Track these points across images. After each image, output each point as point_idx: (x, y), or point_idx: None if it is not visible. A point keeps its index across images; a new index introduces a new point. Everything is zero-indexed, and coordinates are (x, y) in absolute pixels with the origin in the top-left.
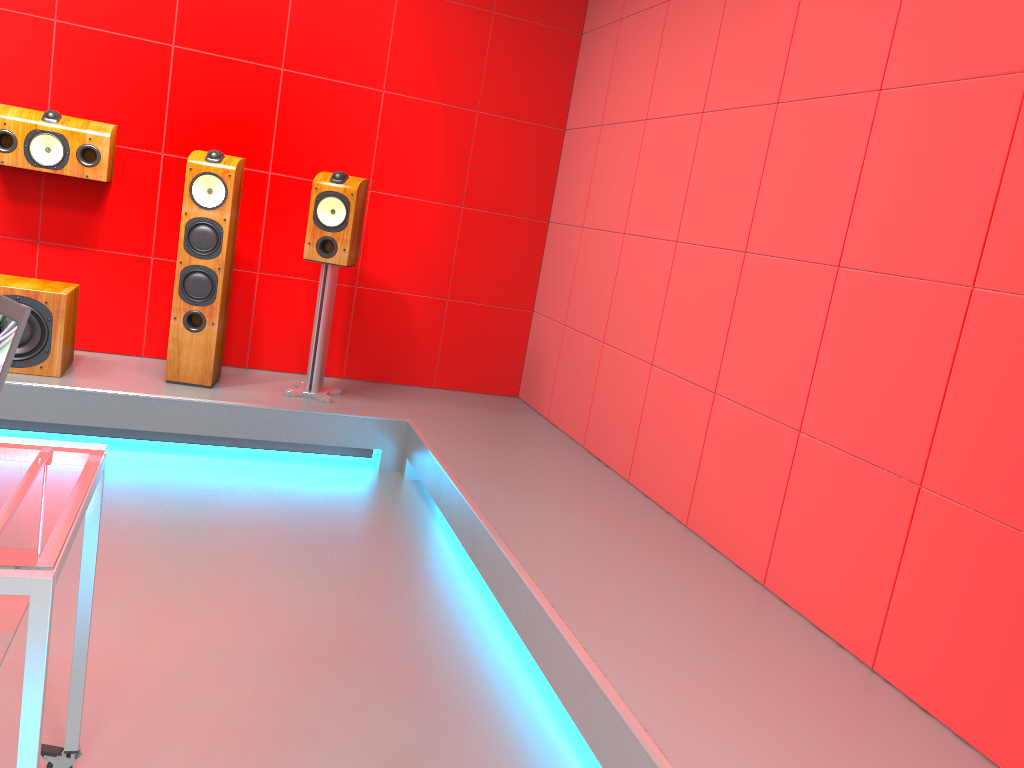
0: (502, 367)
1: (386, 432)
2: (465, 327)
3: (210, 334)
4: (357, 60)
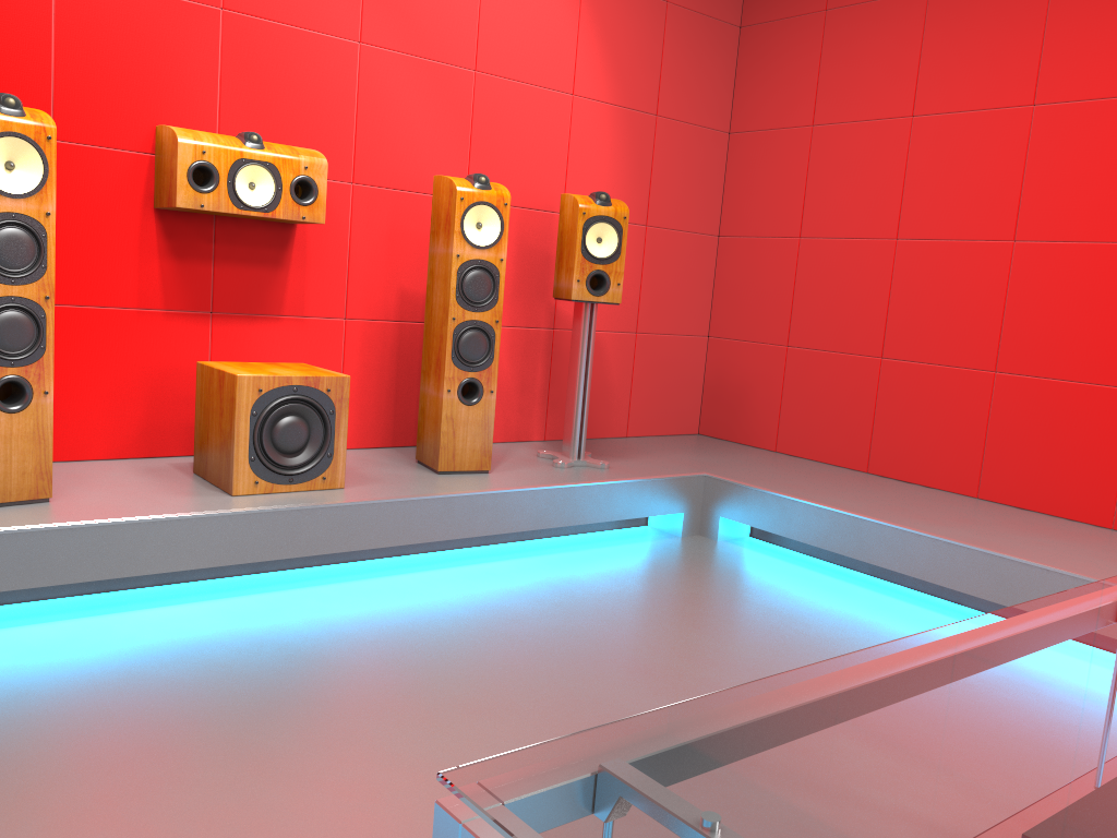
0: (684, 403)
1: (687, 491)
2: (652, 363)
3: (488, 405)
4: (547, 59)
